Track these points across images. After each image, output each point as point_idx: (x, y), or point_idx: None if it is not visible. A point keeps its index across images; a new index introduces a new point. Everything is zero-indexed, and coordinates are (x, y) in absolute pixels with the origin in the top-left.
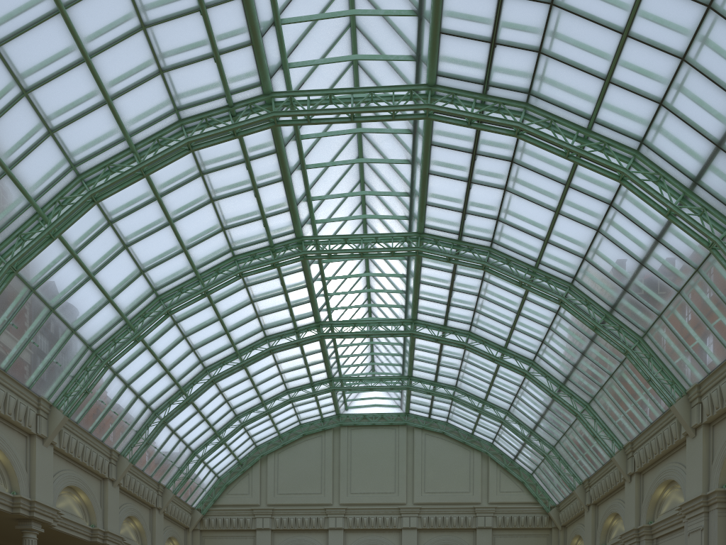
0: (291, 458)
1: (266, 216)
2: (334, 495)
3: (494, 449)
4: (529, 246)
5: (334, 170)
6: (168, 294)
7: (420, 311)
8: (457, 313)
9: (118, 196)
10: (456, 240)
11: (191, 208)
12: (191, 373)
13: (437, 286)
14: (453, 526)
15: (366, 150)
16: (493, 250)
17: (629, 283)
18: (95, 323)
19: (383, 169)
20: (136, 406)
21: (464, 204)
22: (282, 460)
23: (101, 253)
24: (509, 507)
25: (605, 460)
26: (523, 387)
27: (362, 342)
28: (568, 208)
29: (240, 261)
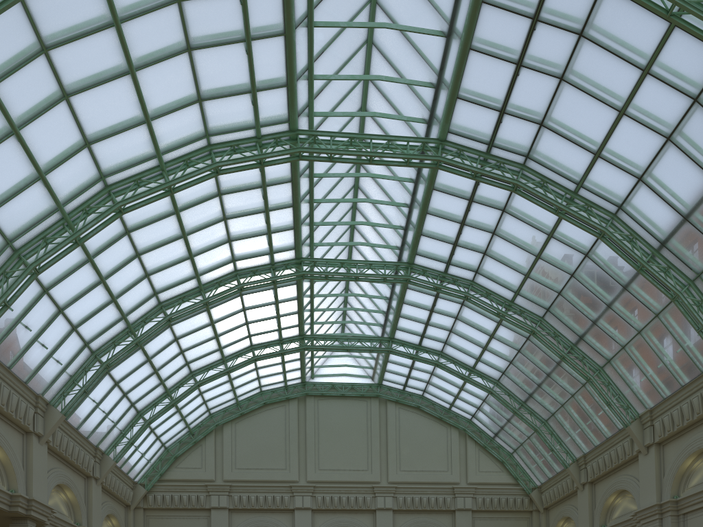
0: (251, 428)
1: (256, 89)
2: (300, 472)
3: (472, 426)
4: (574, 163)
5: (340, 47)
6: (121, 184)
7: (420, 253)
8: (463, 256)
9: (58, 4)
10: (484, 152)
11: (161, 55)
12: (142, 308)
13: (446, 218)
14: (431, 507)
15: (380, 29)
16: (527, 169)
17: (693, 209)
18: (19, 208)
19: (402, 53)
20: (71, 342)
21: (504, 99)
22: (240, 430)
23: (29, 97)
24: (489, 488)
25: (610, 432)
26: (522, 352)
27: (337, 298)
28: (639, 105)
29: (217, 154)
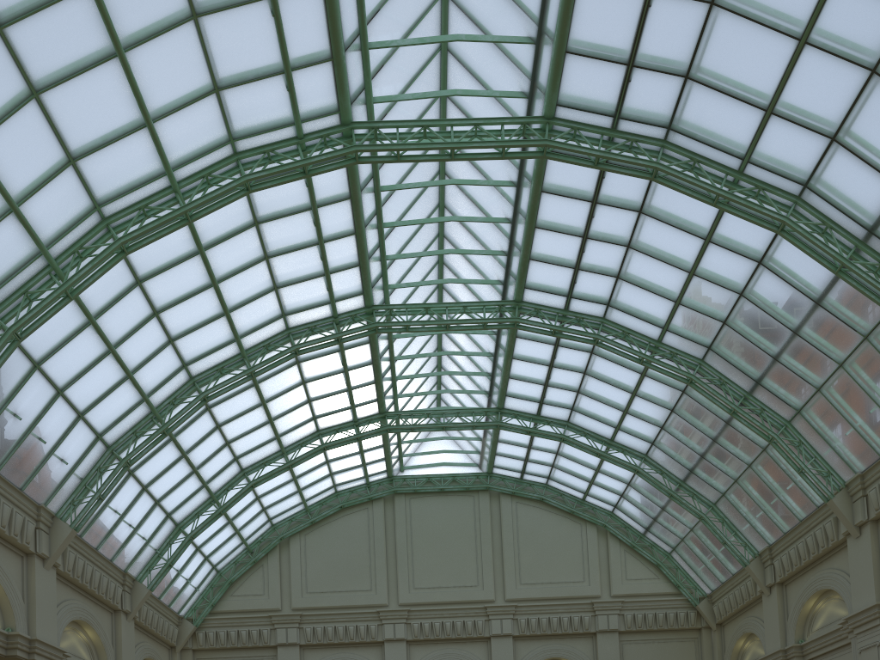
0: (325, 540)
1: (291, 67)
2: (390, 592)
3: (615, 521)
4: (737, 127)
5: (404, 3)
6: (122, 215)
7: (530, 285)
8: (589, 284)
9: None
10: (609, 129)
11: (157, 27)
12: (169, 385)
13: (563, 231)
14: (564, 630)
15: None
16: (670, 146)
17: None
18: None
19: (488, 2)
20: (78, 434)
21: (632, 46)
22: (312, 544)
23: None
24: (641, 601)
25: (805, 512)
26: (677, 411)
27: (427, 362)
28: (828, 26)
29: (247, 166)
